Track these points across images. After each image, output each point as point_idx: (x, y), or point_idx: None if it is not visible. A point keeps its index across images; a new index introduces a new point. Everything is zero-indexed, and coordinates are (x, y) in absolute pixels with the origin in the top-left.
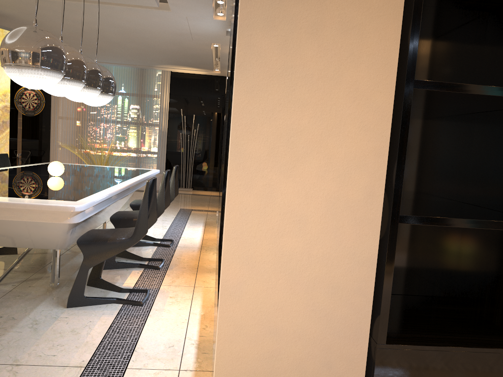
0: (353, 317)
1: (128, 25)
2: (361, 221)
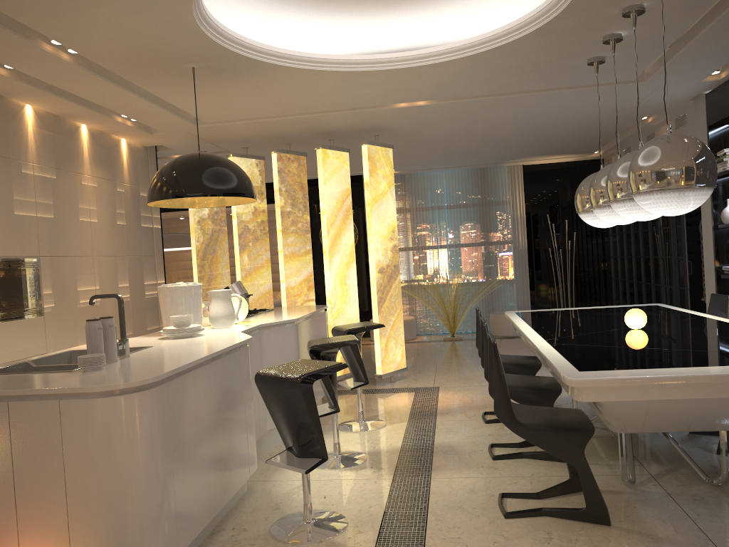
0: None
1: (549, 112)
2: None
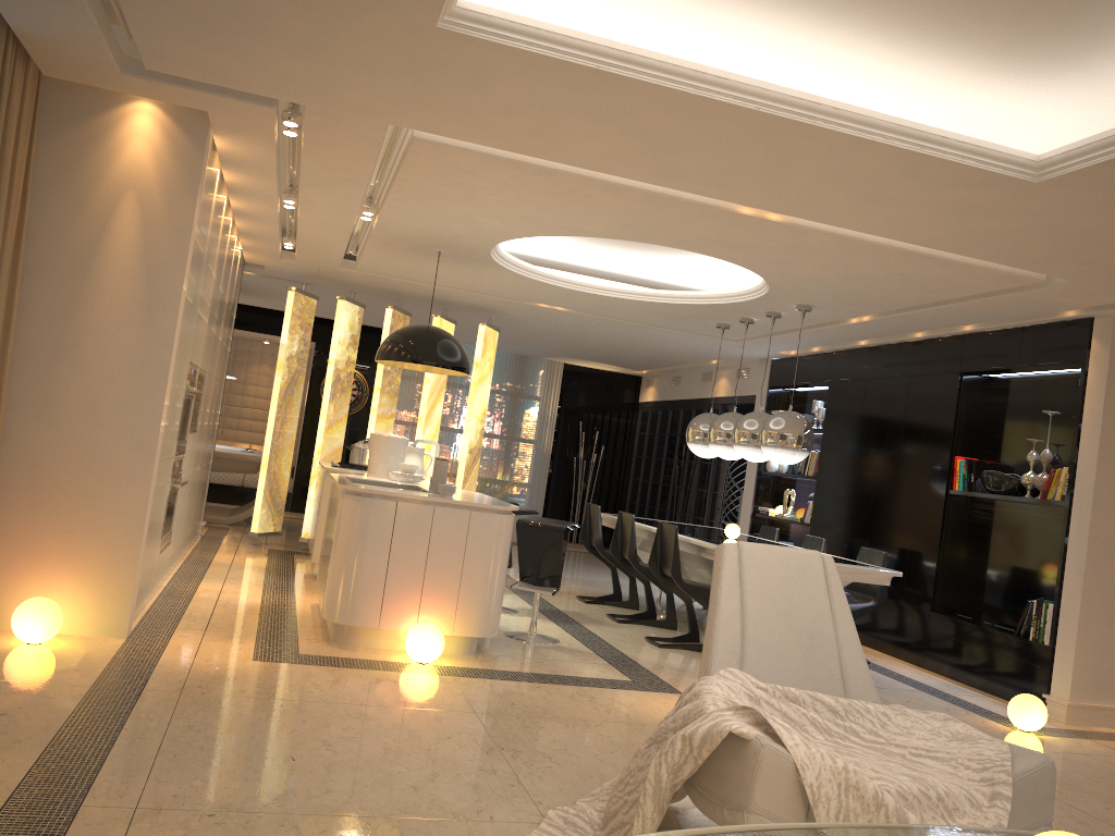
0: None
1: (648, 339)
2: None
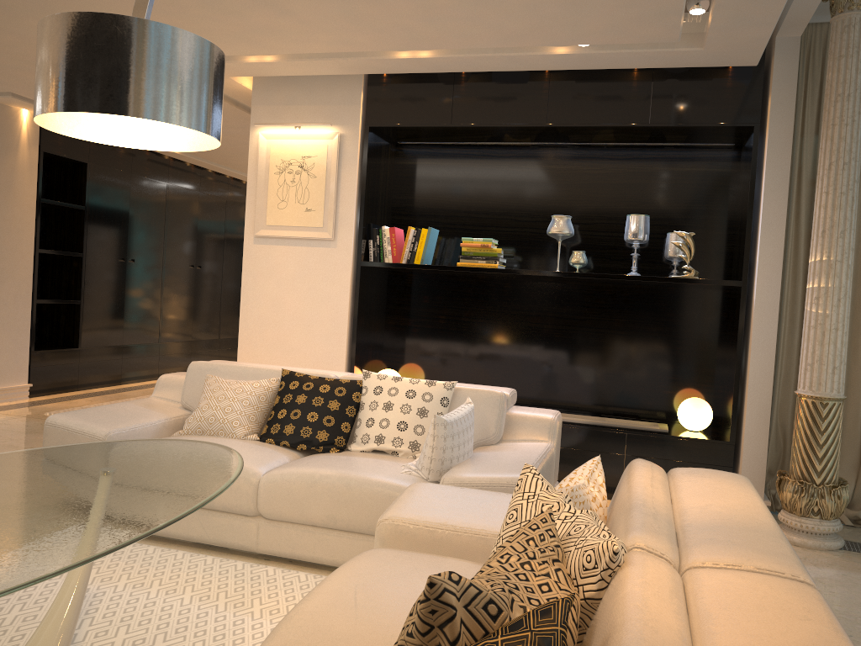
0: (24, 341)
1: None
2: (25, 302)
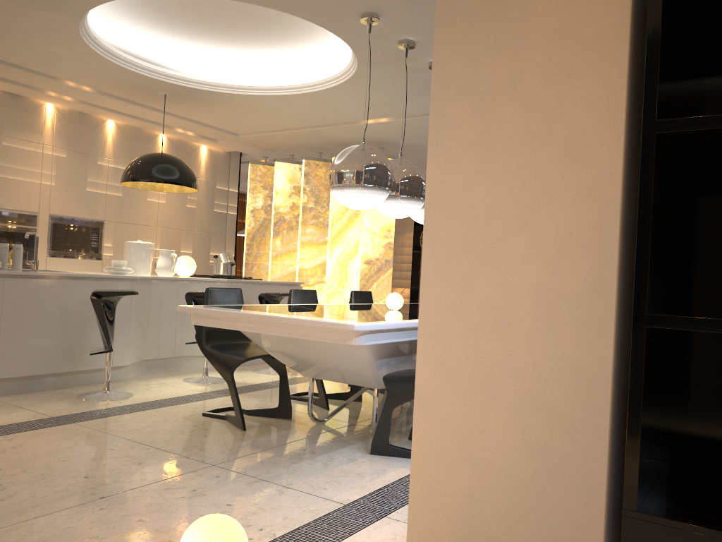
0: (580, 460)
1: None
2: (584, 320)
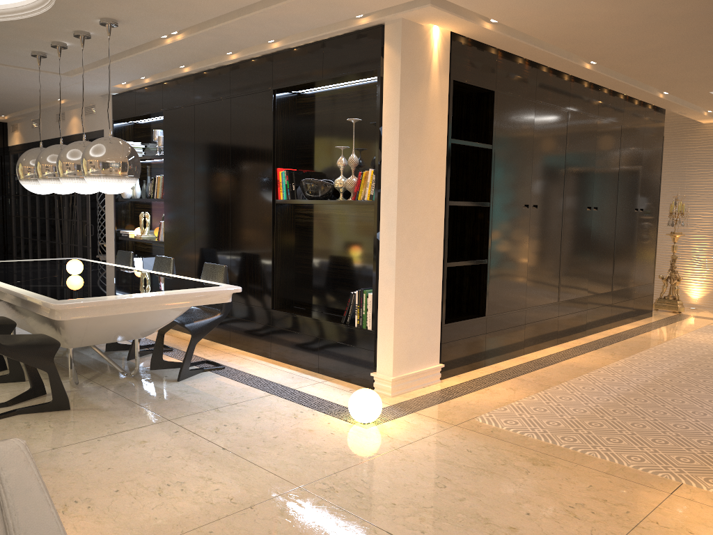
0: (436, 313)
1: None
2: (436, 267)
